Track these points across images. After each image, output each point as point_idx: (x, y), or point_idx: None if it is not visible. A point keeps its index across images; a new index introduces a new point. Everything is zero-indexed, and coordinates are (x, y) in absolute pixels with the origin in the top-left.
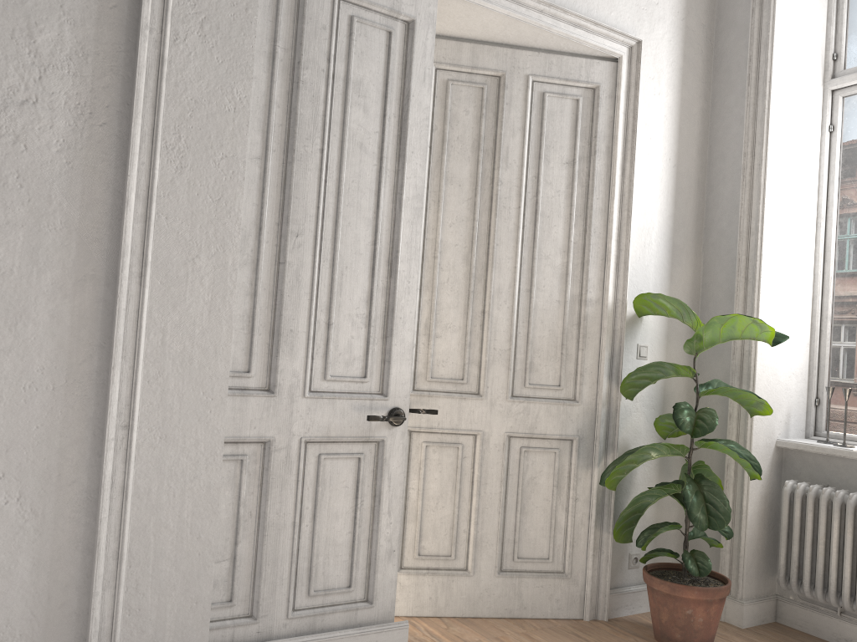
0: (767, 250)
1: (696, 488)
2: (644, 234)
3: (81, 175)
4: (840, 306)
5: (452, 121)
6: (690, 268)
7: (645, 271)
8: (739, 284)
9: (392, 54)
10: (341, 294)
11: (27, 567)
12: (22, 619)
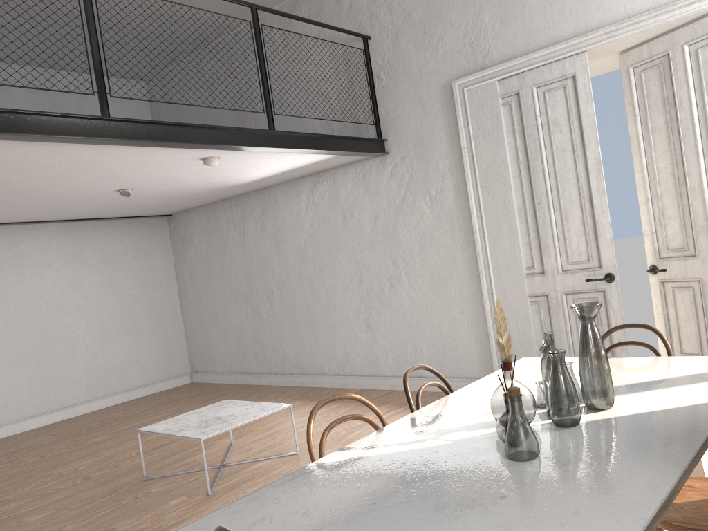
0: None
1: None
2: None
3: (460, 208)
4: None
5: (648, 94)
6: None
7: None
8: None
9: (568, 97)
10: (568, 223)
11: (473, 342)
12: (476, 359)
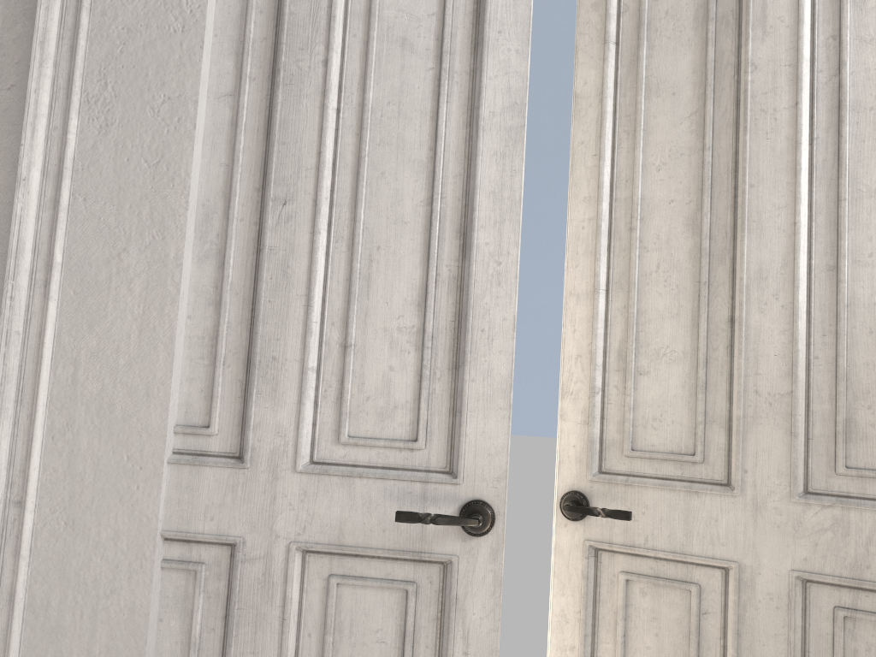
0: None
1: None
2: None
3: None
4: None
5: None
6: None
7: None
8: None
9: None
10: (370, 294)
11: None
12: None
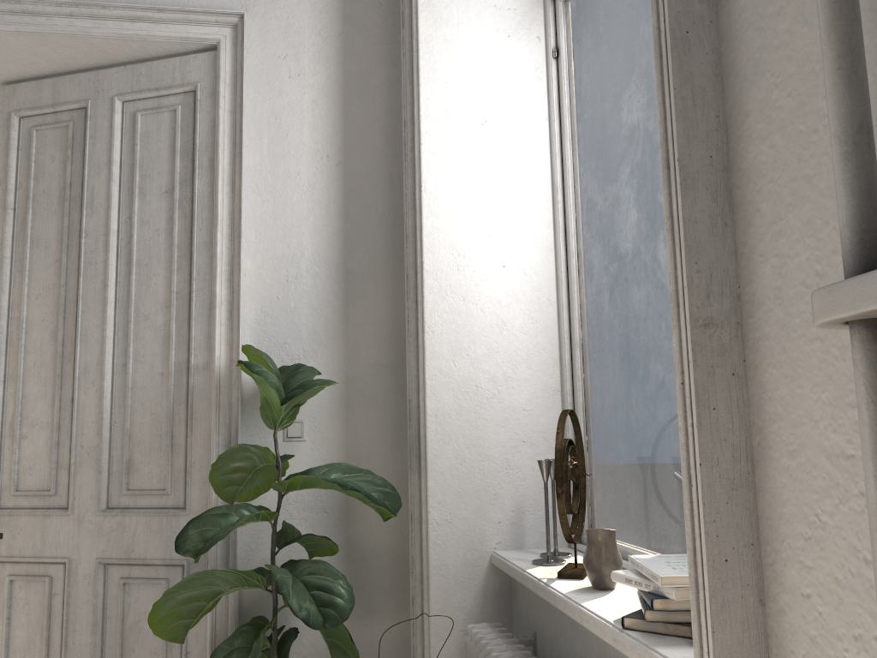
0: (435, 254)
1: (243, 643)
2: (286, 264)
3: None
4: (585, 322)
5: (38, 173)
6: (387, 301)
7: (292, 315)
8: (410, 313)
9: None
10: None
11: None
12: None
